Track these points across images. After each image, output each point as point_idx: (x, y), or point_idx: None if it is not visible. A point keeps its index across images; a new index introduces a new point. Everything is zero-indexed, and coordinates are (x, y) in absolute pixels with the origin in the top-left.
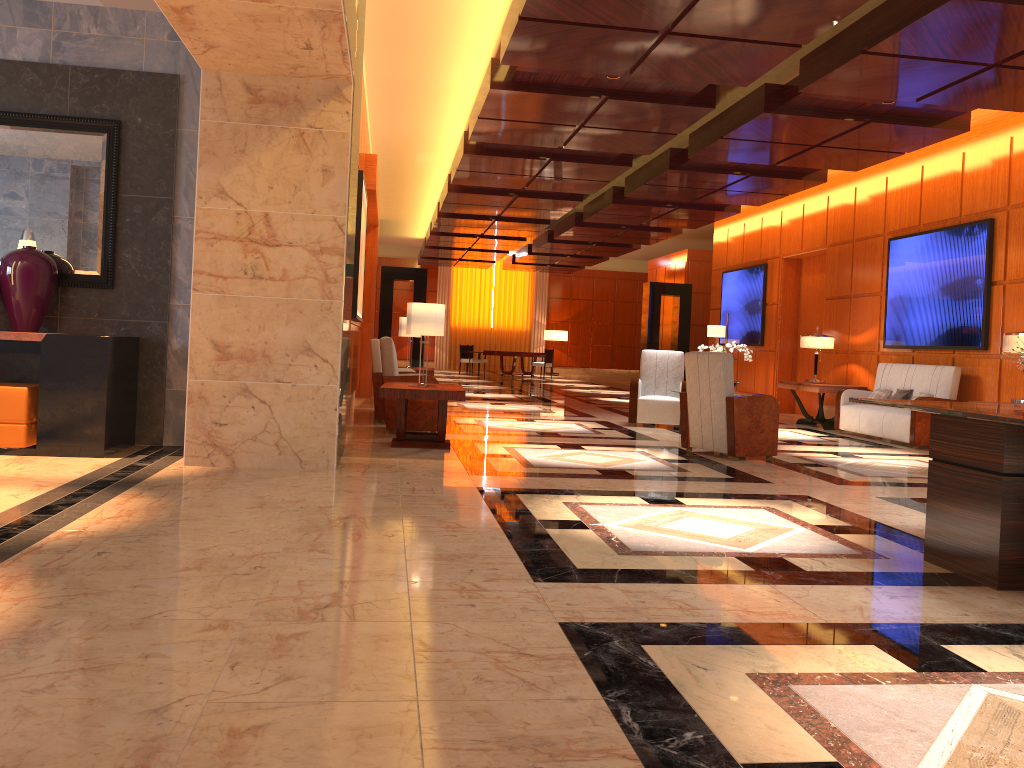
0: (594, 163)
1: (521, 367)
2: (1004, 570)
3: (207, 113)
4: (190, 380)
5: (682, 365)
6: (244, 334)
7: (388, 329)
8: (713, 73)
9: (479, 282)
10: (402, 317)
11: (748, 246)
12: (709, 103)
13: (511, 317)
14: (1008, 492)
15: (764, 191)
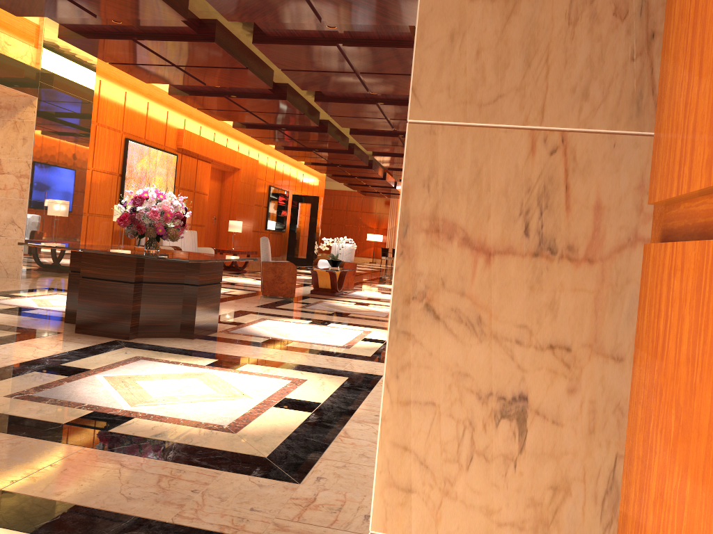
0: (305, 131)
1: None
2: (67, 314)
3: None
4: None
5: (352, 252)
6: None
7: (294, 232)
8: (241, 83)
9: None
10: (229, 220)
11: None
12: (283, 97)
13: None
14: (71, 279)
15: None
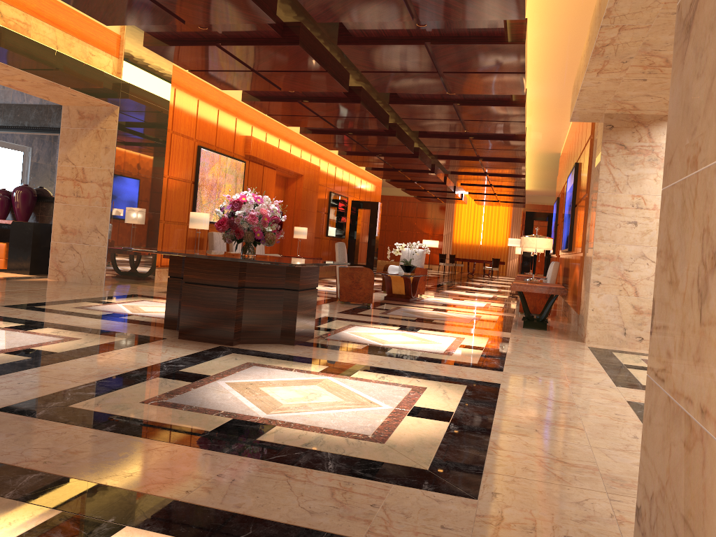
0: (372, 135)
1: (483, 270)
2: (167, 320)
3: (63, 124)
4: (52, 241)
5: (422, 258)
6: (72, 222)
7: (354, 239)
8: (317, 86)
9: (473, 213)
10: (294, 227)
11: (559, 186)
12: (357, 100)
13: (495, 237)
14: (170, 284)
15: (503, 148)
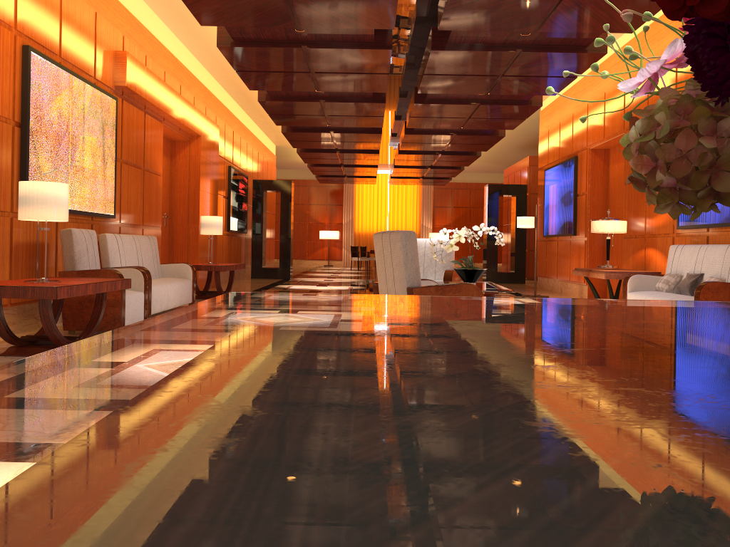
0: (351, 48)
1: None
2: None
3: None
4: None
5: (451, 253)
6: None
7: (260, 233)
8: None
9: (376, 196)
10: (201, 216)
11: (563, 142)
12: None
13: (403, 223)
14: None
15: (548, 73)
